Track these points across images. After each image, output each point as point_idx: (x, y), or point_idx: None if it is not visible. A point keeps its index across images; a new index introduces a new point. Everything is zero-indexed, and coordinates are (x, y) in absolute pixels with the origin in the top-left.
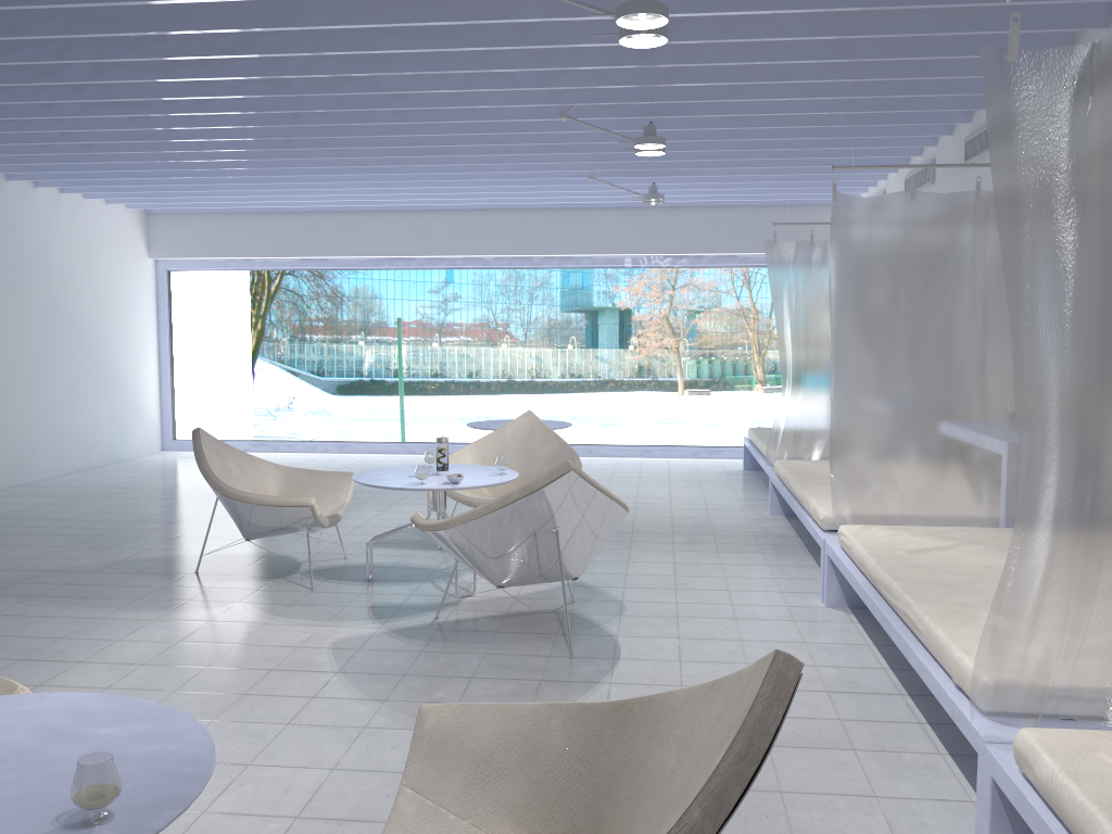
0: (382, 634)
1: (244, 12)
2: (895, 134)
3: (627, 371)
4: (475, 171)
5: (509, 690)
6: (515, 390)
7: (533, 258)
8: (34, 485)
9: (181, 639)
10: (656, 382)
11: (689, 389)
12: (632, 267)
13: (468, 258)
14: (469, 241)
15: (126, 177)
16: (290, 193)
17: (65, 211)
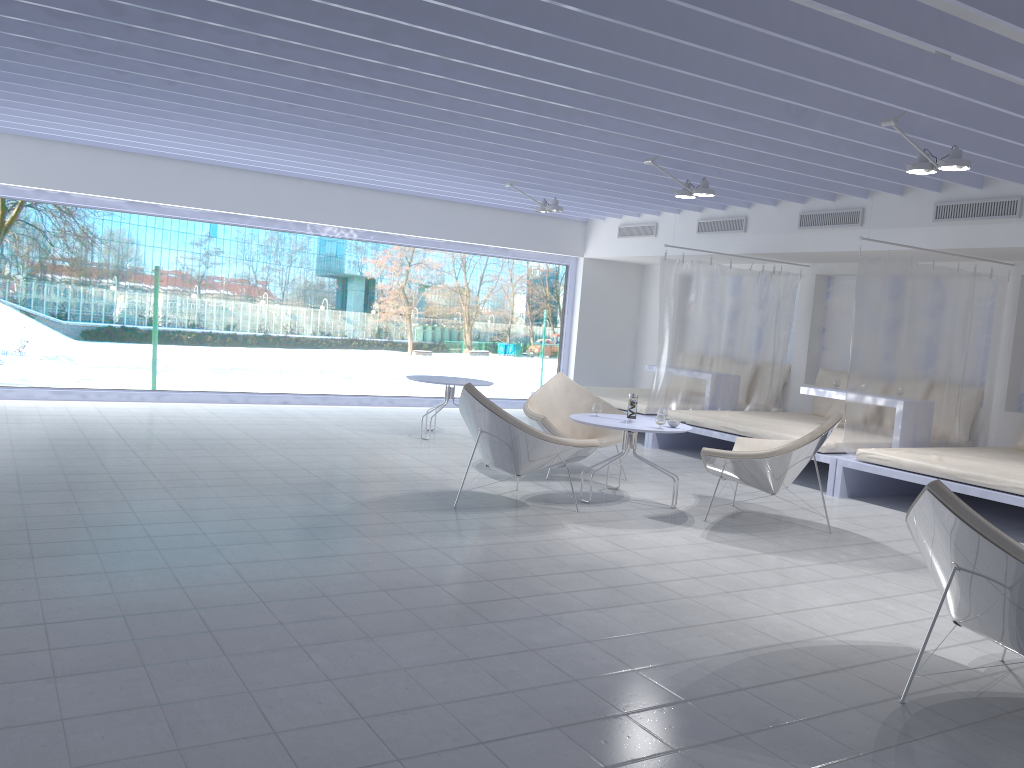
0: (713, 532)
1: (678, 81)
2: (751, 200)
3: (369, 332)
4: (437, 165)
5: (860, 550)
6: (270, 344)
7: (357, 231)
8: None
9: (622, 547)
10: (391, 343)
11: (416, 350)
12: (434, 249)
13: (300, 224)
14: (308, 209)
15: (94, 105)
16: (196, 143)
17: None
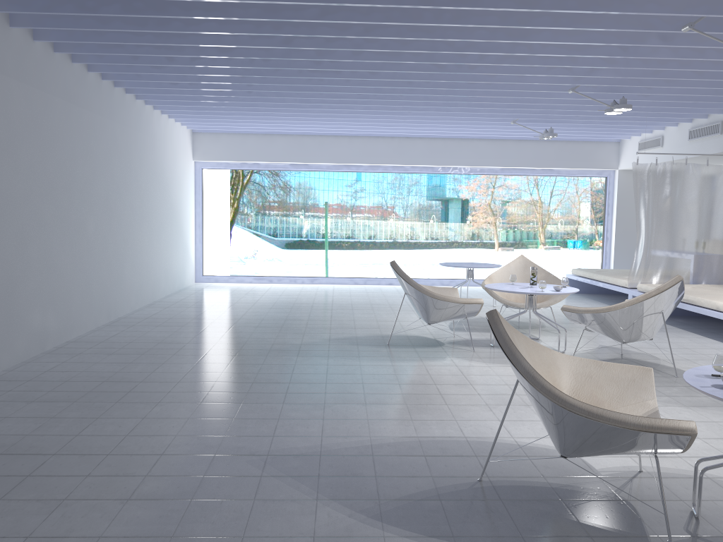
0: None
1: (500, 31)
2: (714, 107)
3: (465, 236)
4: (451, 116)
5: (678, 390)
6: (397, 247)
7: (434, 168)
8: (167, 301)
9: (461, 373)
10: (482, 243)
11: (501, 247)
12: (492, 174)
13: (395, 166)
14: (398, 156)
15: (234, 111)
16: (310, 124)
17: (169, 129)
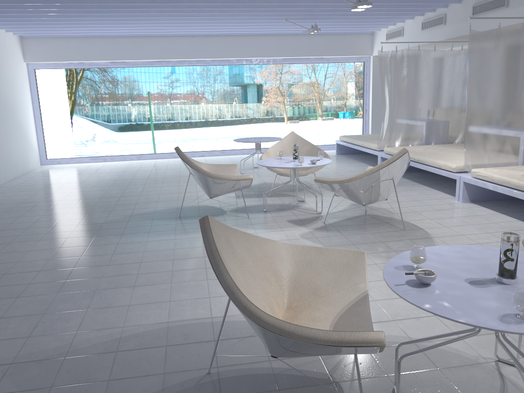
0: (314, 231)
1: None
2: (438, 2)
3: (261, 114)
4: (233, 16)
5: (404, 244)
6: (209, 125)
7: (230, 60)
8: (5, 186)
9: None
10: (275, 118)
11: (289, 120)
12: (276, 64)
13: (198, 60)
14: (200, 52)
15: (43, 17)
16: (119, 27)
17: None
